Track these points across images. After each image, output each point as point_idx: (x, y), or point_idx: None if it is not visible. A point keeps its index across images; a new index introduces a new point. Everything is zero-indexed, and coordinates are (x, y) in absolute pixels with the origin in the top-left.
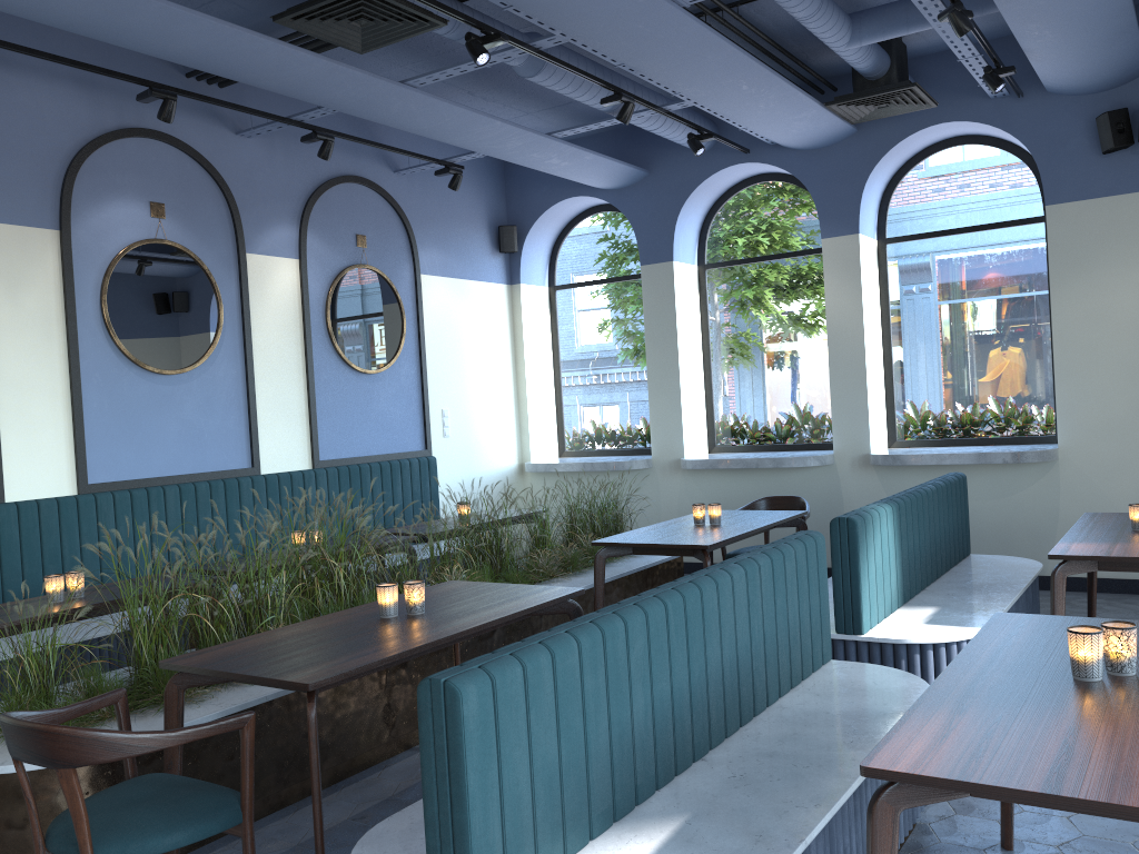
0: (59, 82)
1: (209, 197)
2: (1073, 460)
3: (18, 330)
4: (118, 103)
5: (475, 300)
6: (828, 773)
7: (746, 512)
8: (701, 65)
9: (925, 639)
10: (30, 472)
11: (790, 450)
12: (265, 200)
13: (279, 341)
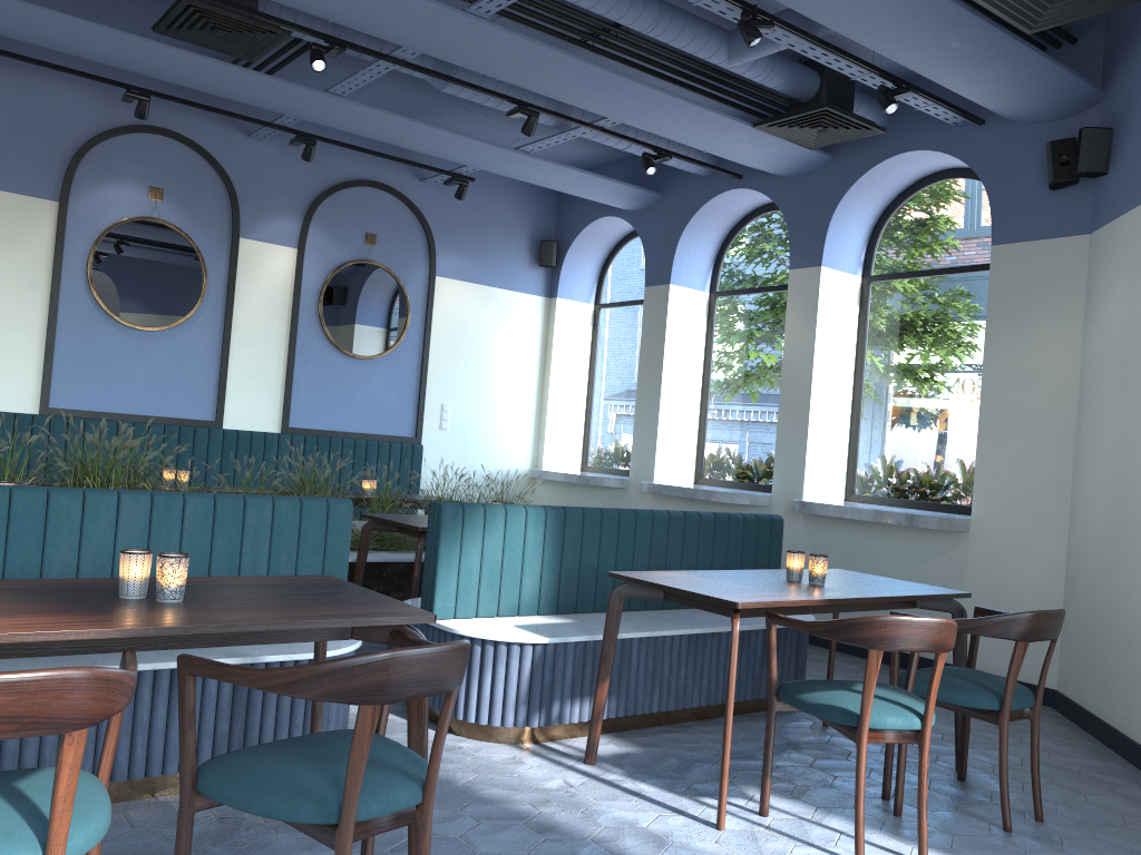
0: (79, 85)
1: (211, 187)
2: (984, 535)
3: (7, 277)
4: (133, 105)
5: (501, 308)
6: (48, 663)
7: None
8: (552, 77)
9: (470, 633)
10: None
11: (760, 491)
12: (269, 195)
13: (264, 317)
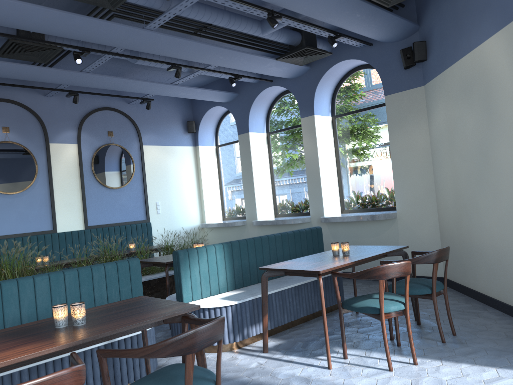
0: None
1: (31, 122)
2: (403, 218)
3: None
4: None
5: (174, 154)
6: None
7: None
8: (186, 51)
9: (202, 306)
10: None
11: (304, 215)
12: (59, 121)
13: (67, 178)
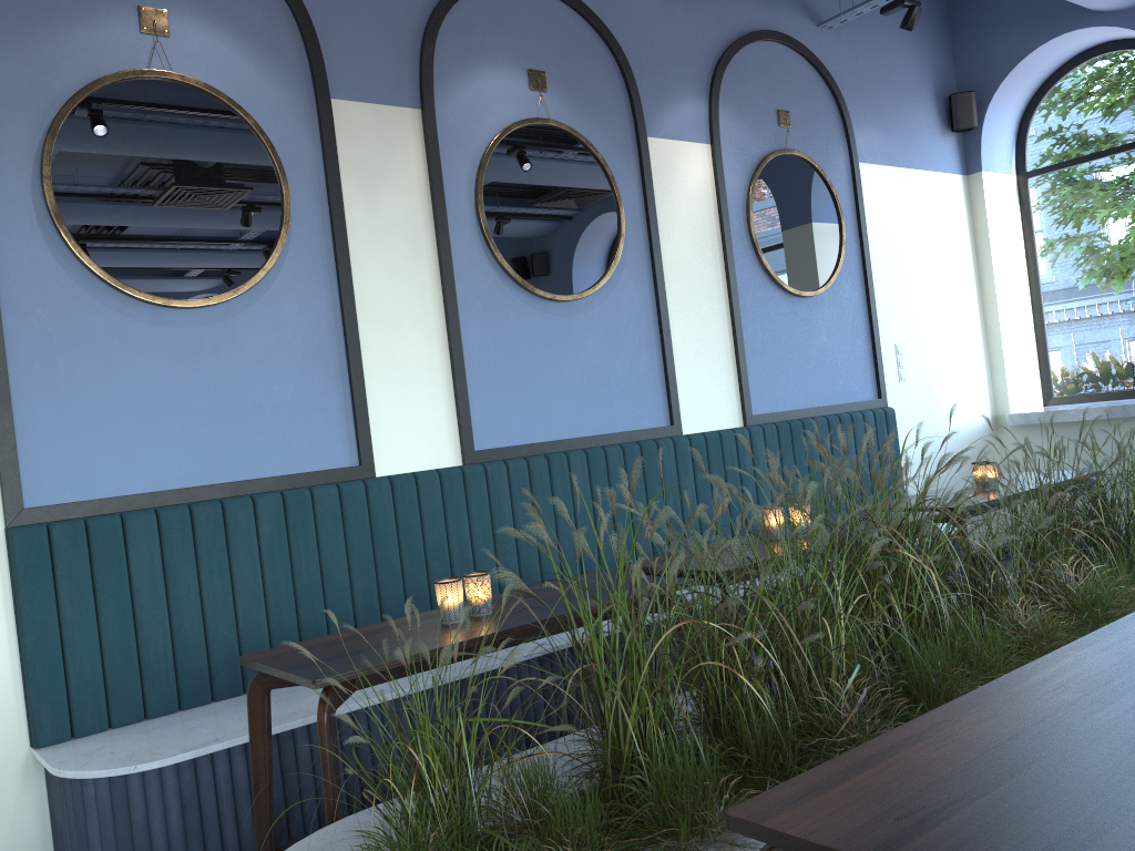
0: None
1: (598, 62)
2: None
3: (378, 244)
4: None
5: (925, 197)
6: None
7: None
8: None
9: None
10: (403, 435)
11: None
12: (665, 66)
13: (693, 255)
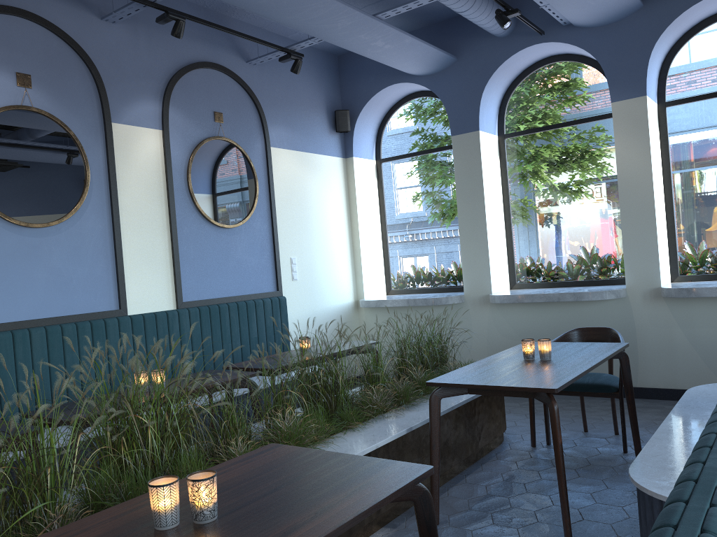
0: None
1: (76, 72)
2: None
3: None
4: None
5: (317, 170)
6: None
7: (567, 344)
8: None
9: None
10: None
11: (581, 286)
12: (130, 78)
13: (144, 200)
